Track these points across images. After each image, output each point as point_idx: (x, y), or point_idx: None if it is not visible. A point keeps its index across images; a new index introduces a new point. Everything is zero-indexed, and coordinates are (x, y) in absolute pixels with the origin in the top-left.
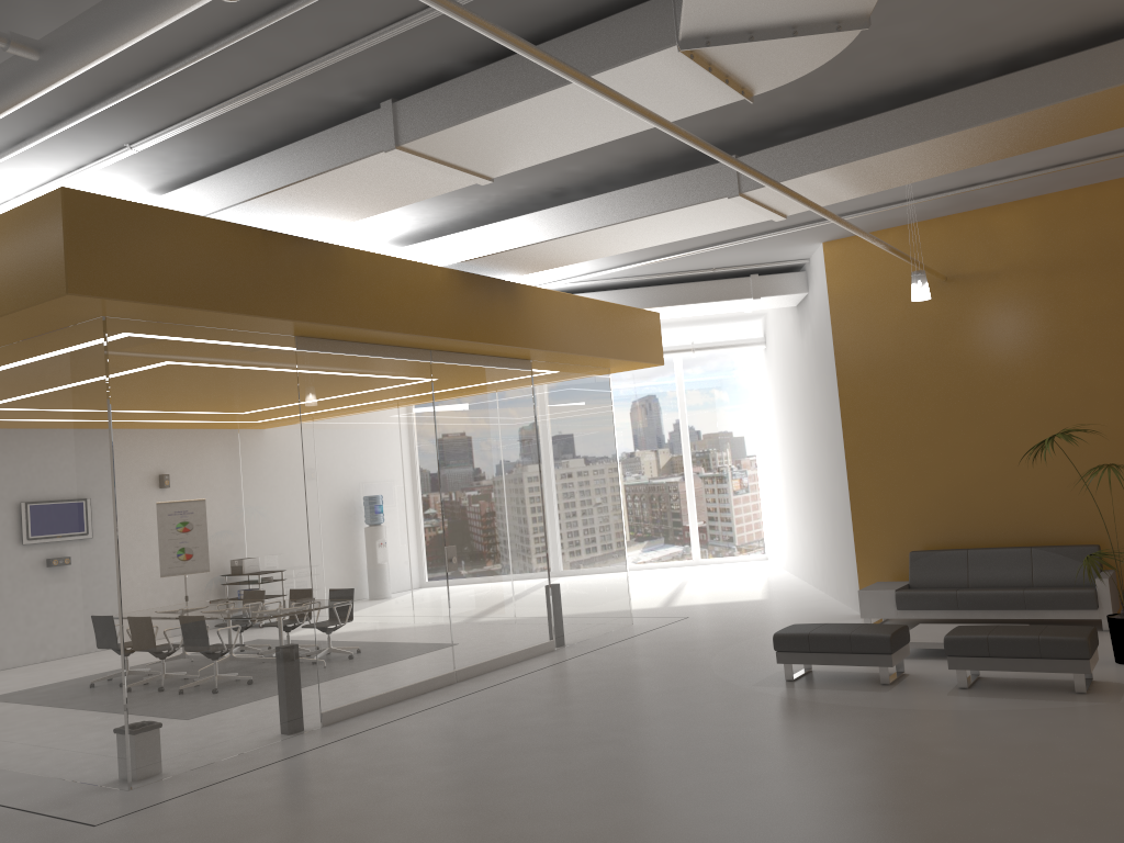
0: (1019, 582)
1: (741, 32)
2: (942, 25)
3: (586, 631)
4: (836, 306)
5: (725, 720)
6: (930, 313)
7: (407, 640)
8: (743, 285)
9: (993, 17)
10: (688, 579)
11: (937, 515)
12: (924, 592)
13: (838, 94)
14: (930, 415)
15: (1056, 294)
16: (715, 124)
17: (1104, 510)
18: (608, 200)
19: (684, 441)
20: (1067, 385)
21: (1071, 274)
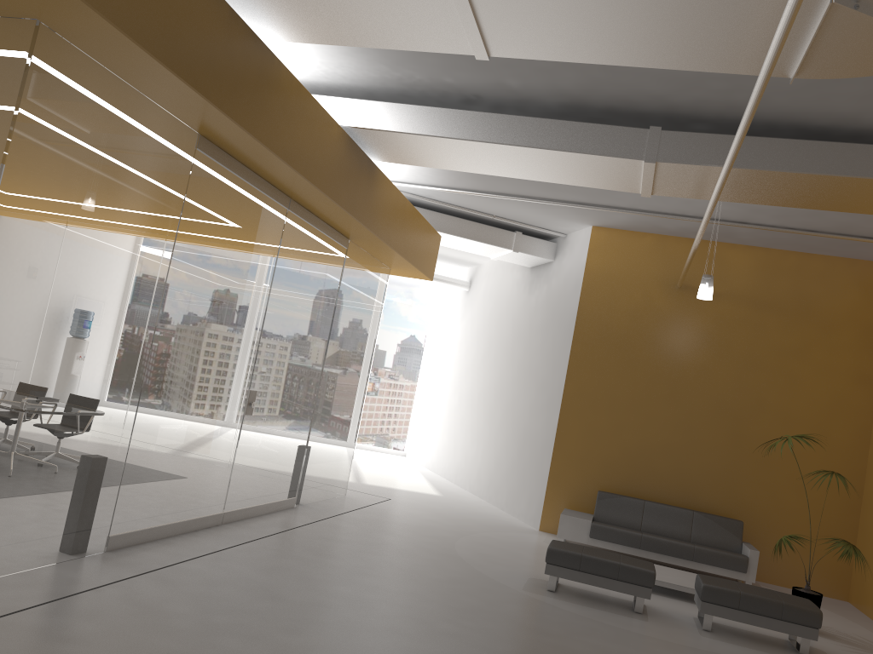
0: (680, 536)
1: None
2: None
3: (317, 494)
4: (589, 280)
5: (538, 628)
6: (661, 308)
7: (198, 474)
8: (508, 238)
9: None
10: (353, 458)
11: (622, 466)
12: (616, 528)
13: (776, 110)
14: (638, 387)
15: (757, 324)
16: (664, 94)
17: (748, 495)
18: (526, 123)
19: None
20: (747, 394)
21: (772, 313)
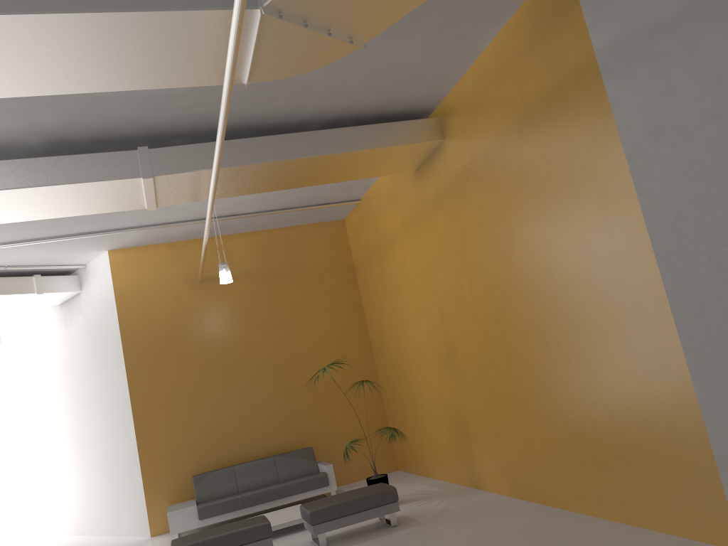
0: (271, 481)
1: (303, 18)
2: (332, 81)
3: None
4: (121, 298)
5: None
6: (192, 303)
7: None
8: (28, 283)
9: (356, 85)
10: None
11: (205, 446)
12: (220, 500)
13: (236, 116)
14: (196, 374)
15: (270, 291)
16: (141, 116)
17: (308, 425)
18: (15, 166)
19: None
20: (281, 348)
21: (277, 279)
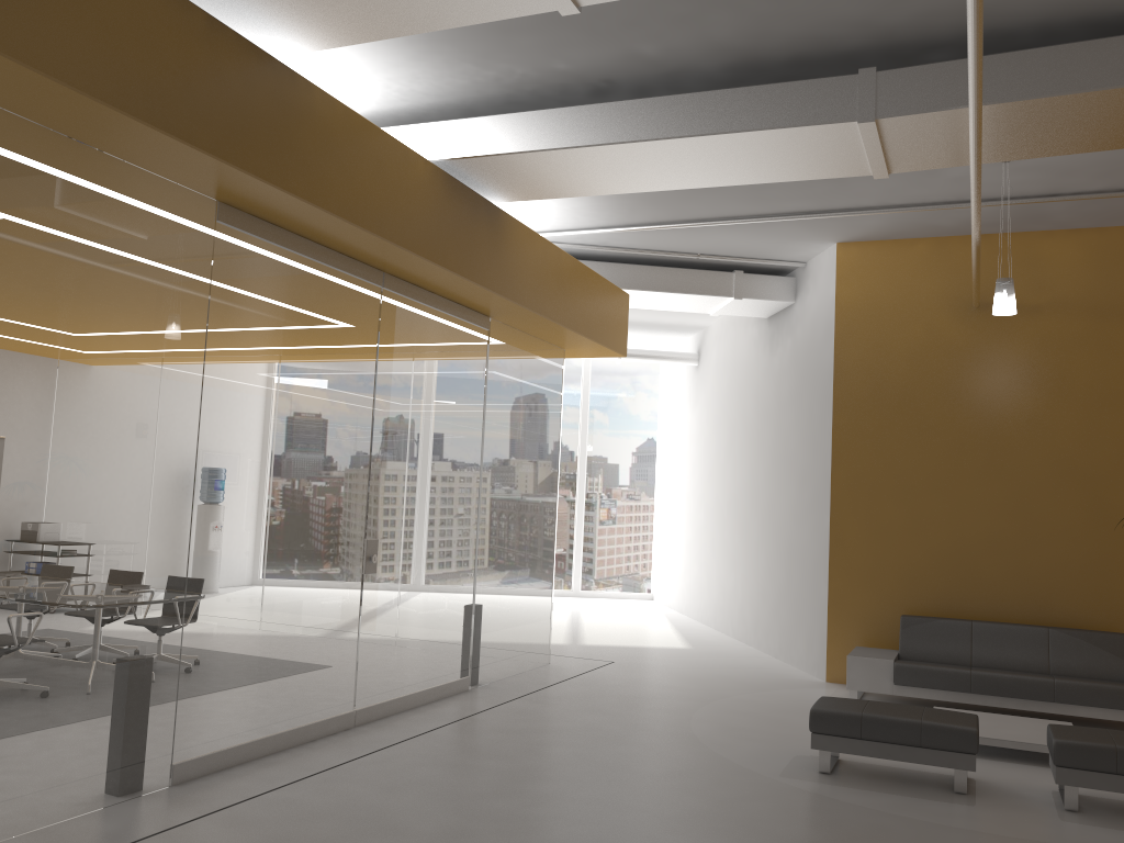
0: (1033, 667)
1: None
2: None
3: (503, 668)
4: (844, 319)
5: (791, 835)
6: (954, 342)
7: (302, 664)
8: (725, 281)
9: None
10: (577, 612)
11: (933, 576)
12: (931, 667)
13: (1047, 2)
14: (939, 459)
15: (1105, 341)
16: (868, 15)
17: None
18: (680, 104)
19: (581, 457)
20: (1104, 446)
21: None
